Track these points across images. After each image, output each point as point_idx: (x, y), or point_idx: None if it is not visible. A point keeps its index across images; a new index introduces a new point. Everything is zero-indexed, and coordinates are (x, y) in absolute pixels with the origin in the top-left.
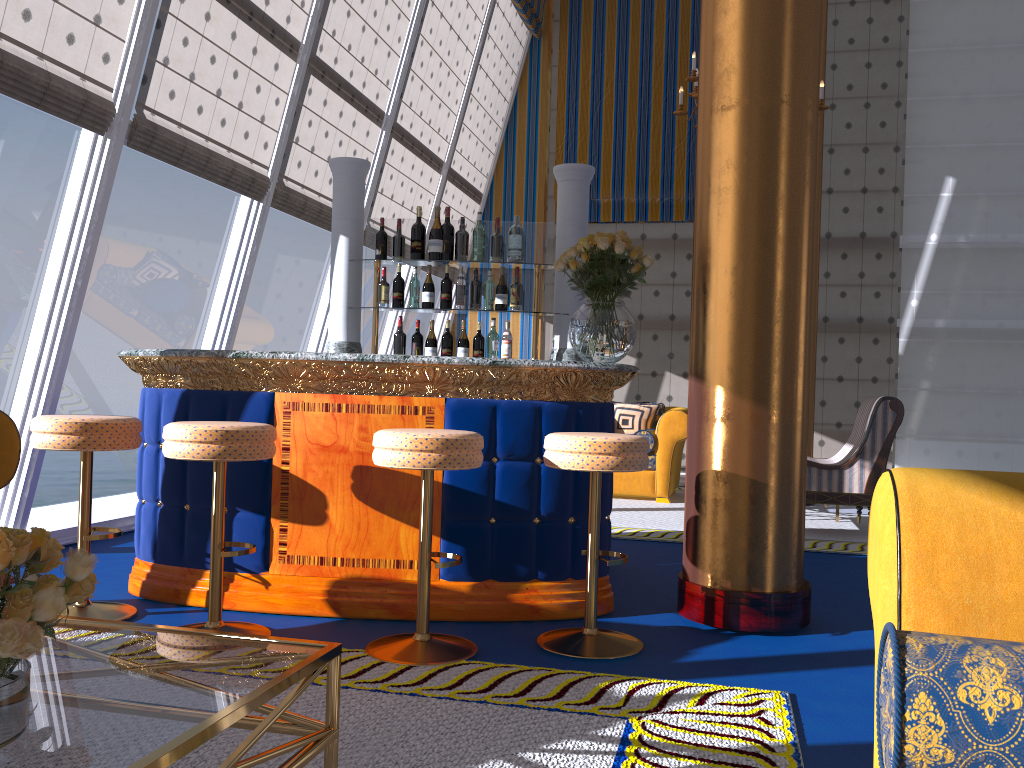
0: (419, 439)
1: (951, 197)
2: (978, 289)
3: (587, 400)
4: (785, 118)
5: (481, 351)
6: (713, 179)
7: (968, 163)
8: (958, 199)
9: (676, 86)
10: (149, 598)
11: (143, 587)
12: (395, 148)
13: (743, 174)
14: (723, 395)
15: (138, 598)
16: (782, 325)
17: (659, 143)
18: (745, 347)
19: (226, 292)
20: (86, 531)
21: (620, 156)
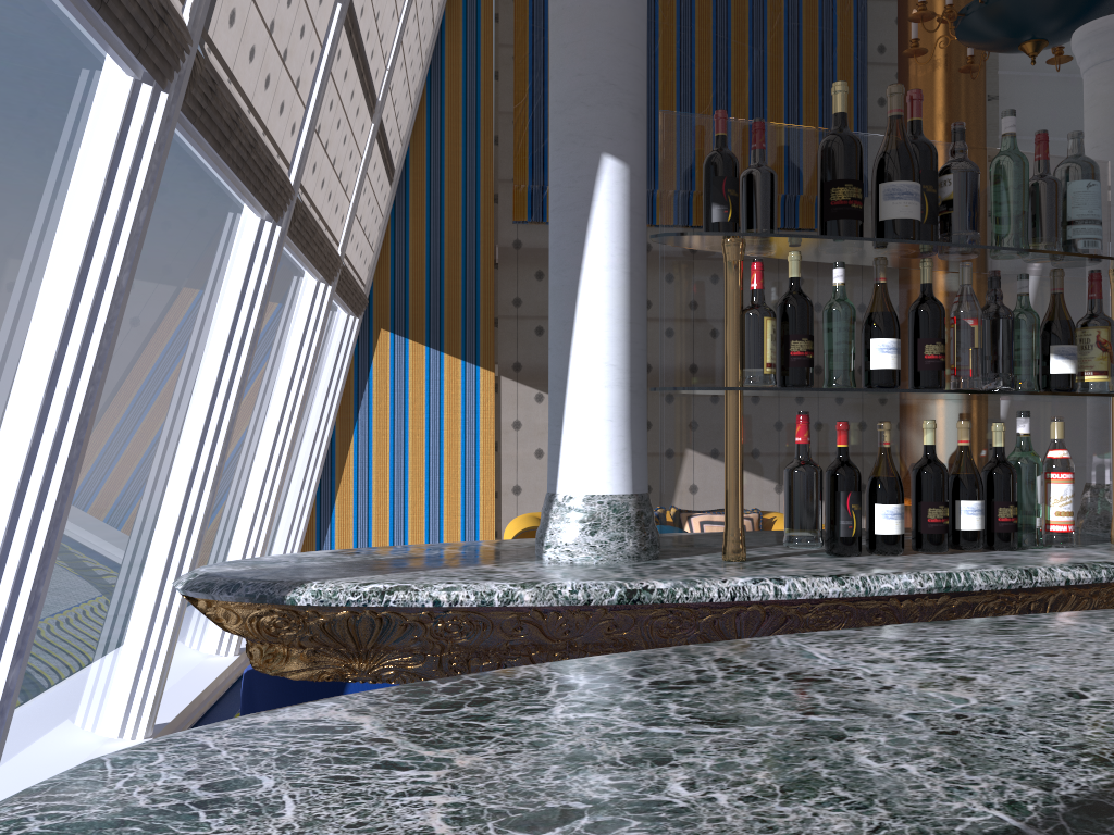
0: None
1: None
2: None
3: None
4: None
5: (1017, 508)
6: None
7: None
8: None
9: (694, 25)
10: None
11: None
12: (342, 48)
13: None
14: None
15: None
16: None
17: (672, 108)
18: None
19: (62, 330)
20: None
21: None
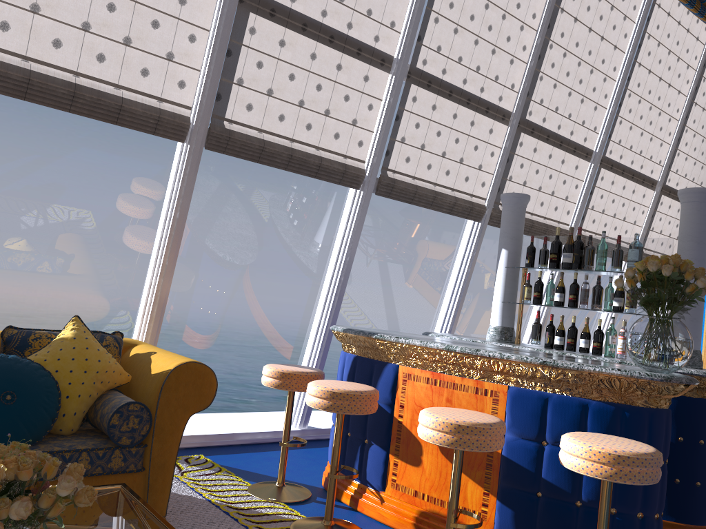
0: (438, 421)
1: None
2: None
3: (635, 404)
4: None
5: (599, 343)
6: None
7: None
8: None
9: None
10: (326, 489)
11: (325, 481)
12: (604, 175)
13: None
14: None
15: (323, 487)
16: None
17: None
18: None
19: (454, 283)
20: (285, 439)
21: None
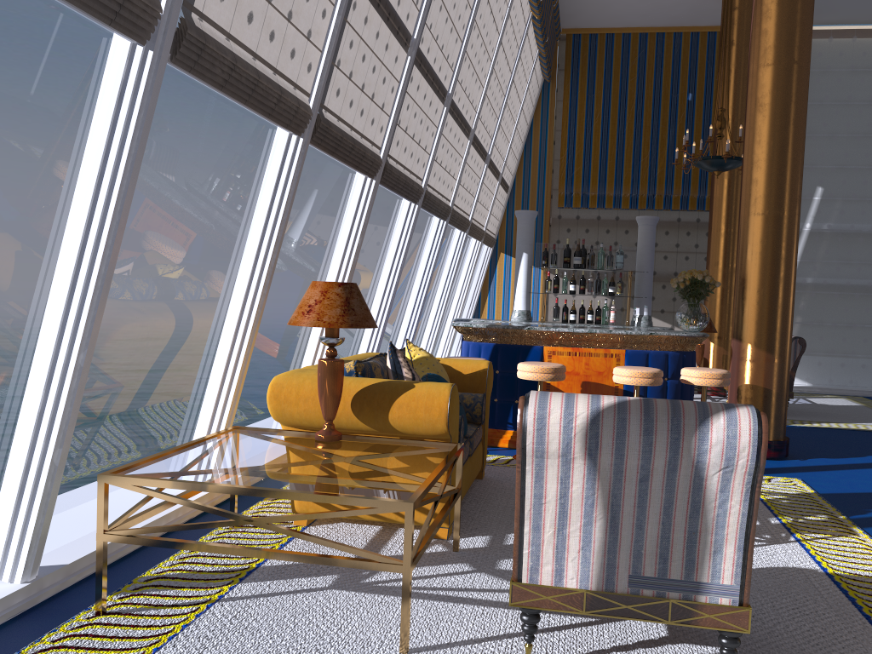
0: (644, 373)
1: (820, 200)
2: (834, 259)
3: (686, 350)
4: (788, 221)
5: (600, 317)
6: (751, 247)
7: (831, 178)
8: (824, 201)
9: (643, 119)
10: None
11: None
12: (486, 172)
13: (767, 246)
14: (754, 349)
15: None
16: (783, 317)
17: (630, 157)
18: (766, 327)
19: (423, 273)
20: None
21: (604, 165)
